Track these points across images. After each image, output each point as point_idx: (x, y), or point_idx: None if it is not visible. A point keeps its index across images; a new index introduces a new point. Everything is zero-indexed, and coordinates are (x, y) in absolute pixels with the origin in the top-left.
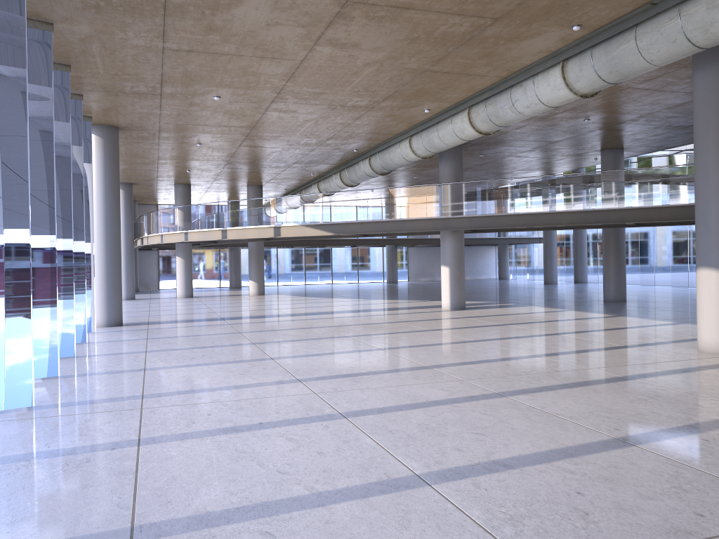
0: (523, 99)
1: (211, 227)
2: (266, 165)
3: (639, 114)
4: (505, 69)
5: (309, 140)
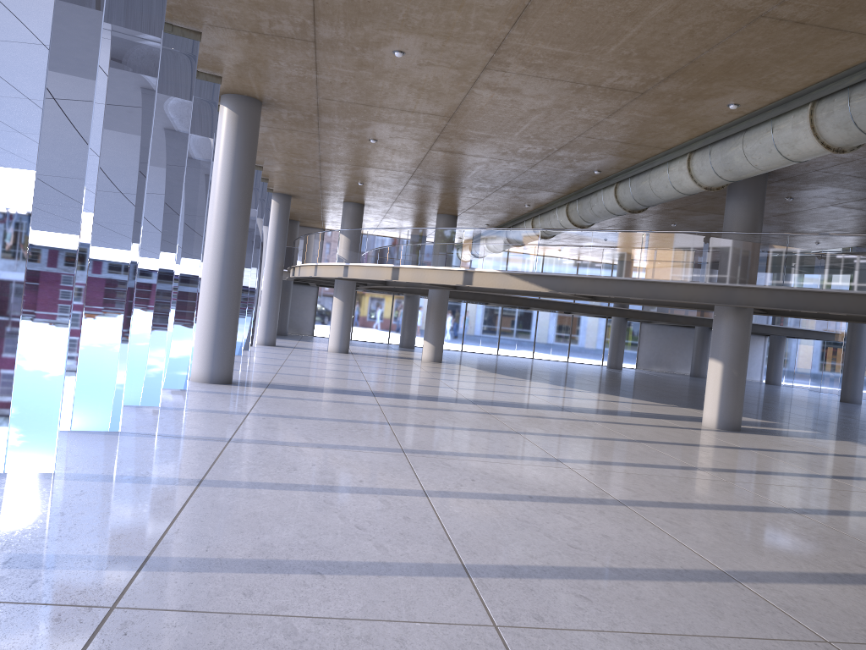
0: None
1: (380, 261)
2: (465, 184)
3: None
4: None
5: (532, 147)
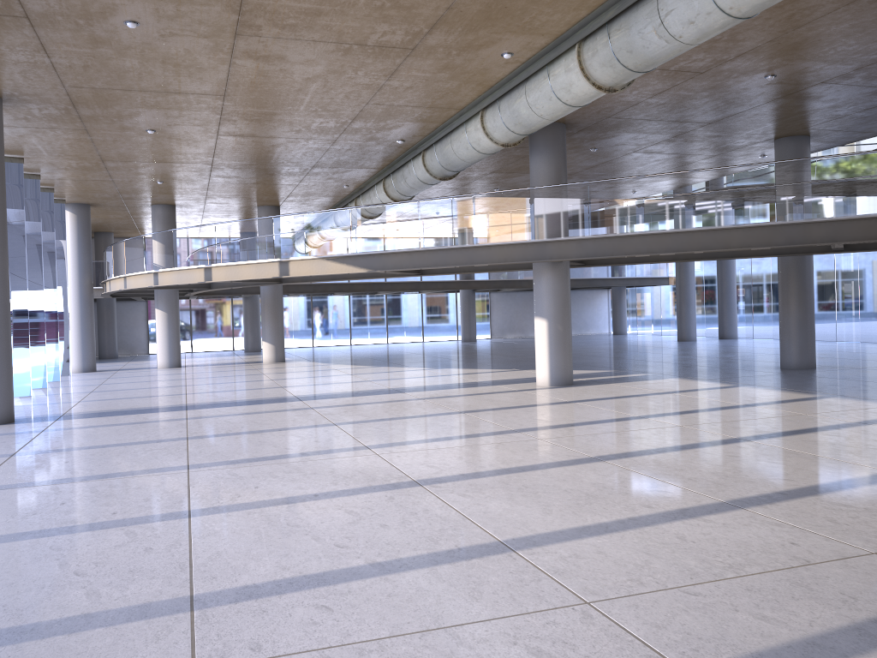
0: (682, 7)
1: (190, 263)
2: (272, 170)
3: (859, 63)
4: None
5: (324, 121)
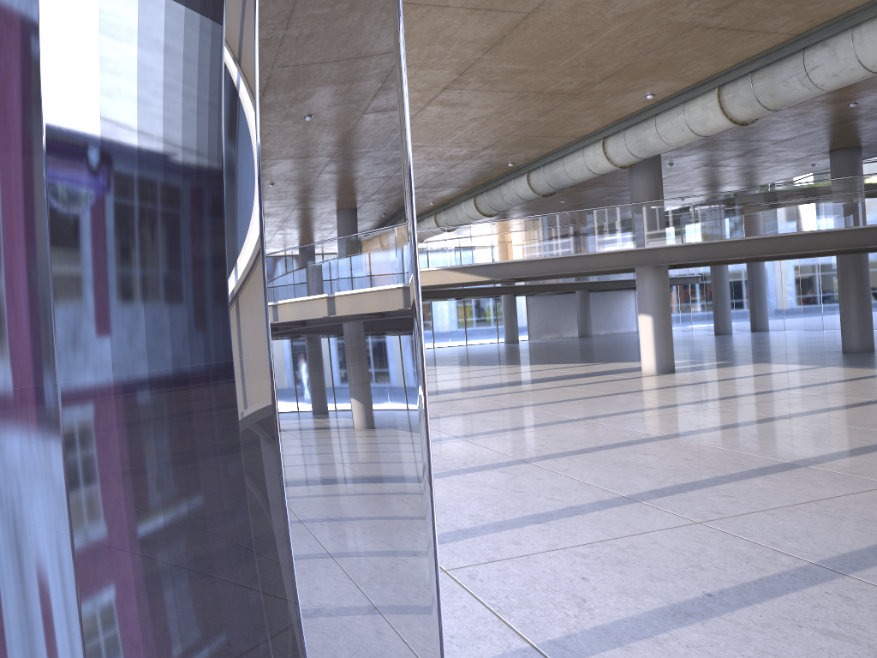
0: (829, 64)
1: None
2: None
3: None
4: (810, 20)
5: (459, 150)
